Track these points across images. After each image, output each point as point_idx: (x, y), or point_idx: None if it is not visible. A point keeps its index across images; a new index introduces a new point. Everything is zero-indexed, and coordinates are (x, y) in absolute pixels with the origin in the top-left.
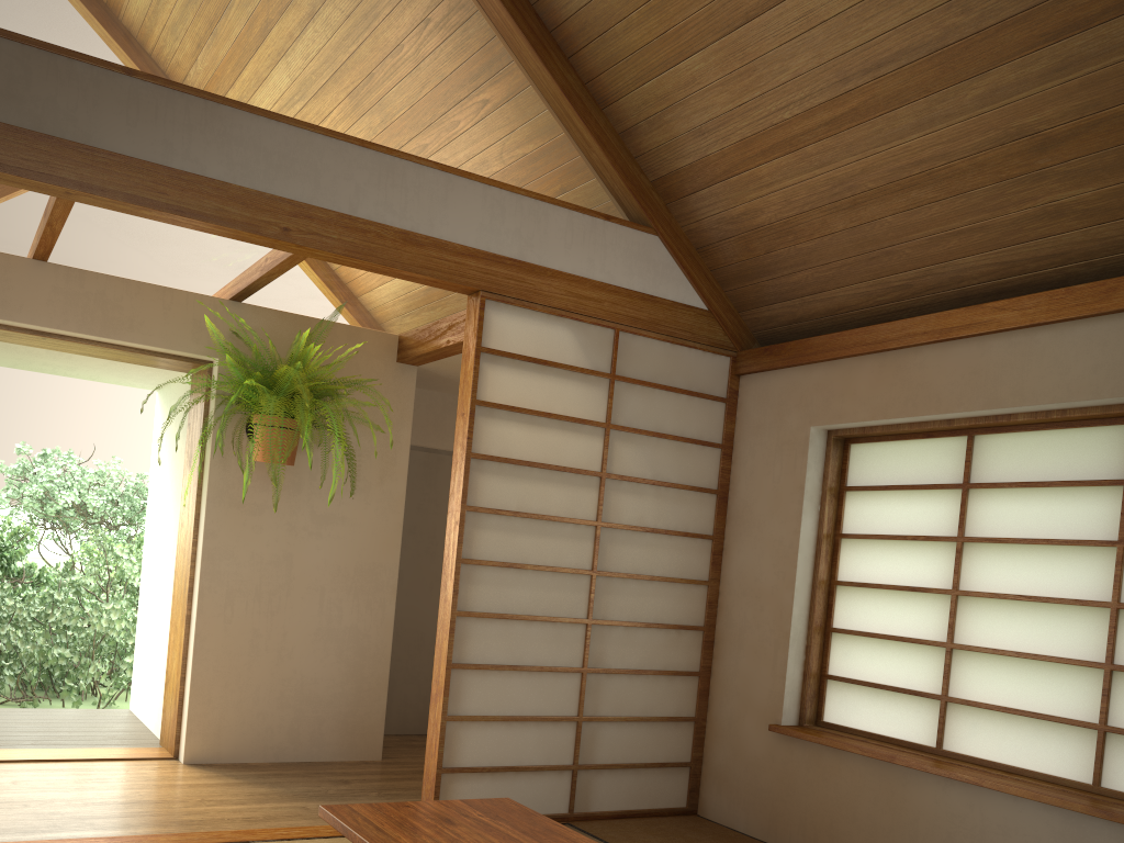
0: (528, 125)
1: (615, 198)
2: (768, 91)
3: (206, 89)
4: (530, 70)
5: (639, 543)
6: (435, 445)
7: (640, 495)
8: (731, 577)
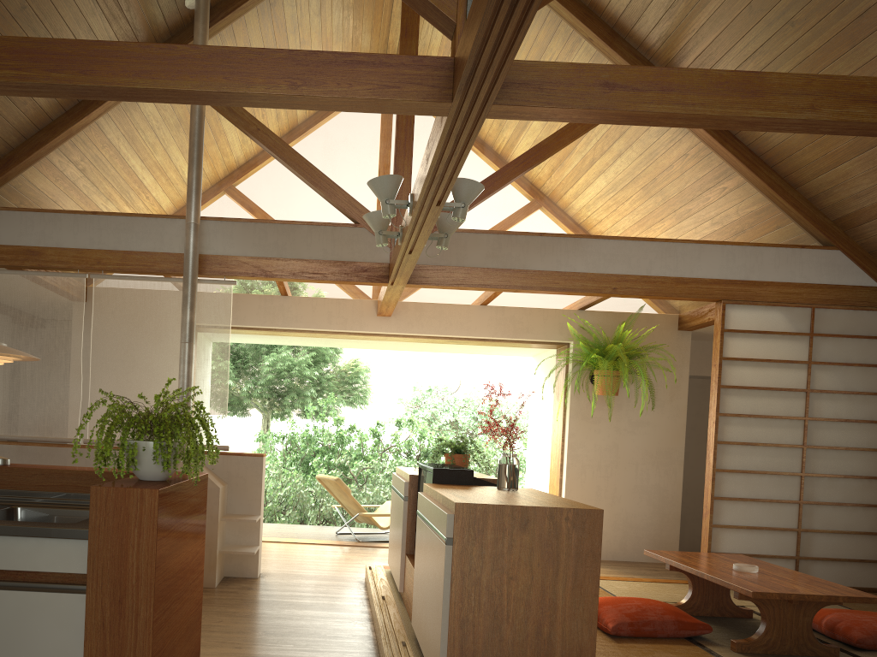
0: (748, 206)
1: (808, 232)
2: None
3: (573, 231)
4: (748, 177)
5: (836, 428)
6: (707, 374)
7: (835, 400)
8: None
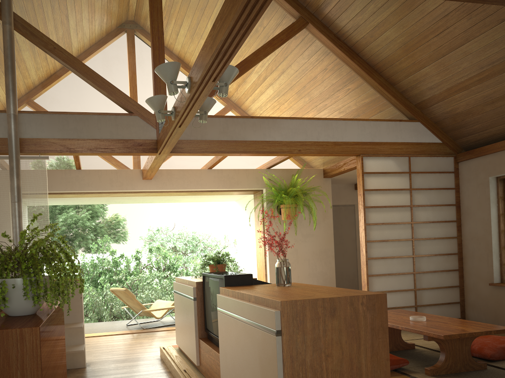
0: (368, 97)
1: (401, 112)
2: (454, 74)
3: (271, 115)
4: (366, 80)
5: (428, 227)
6: (337, 203)
7: (426, 210)
8: (466, 234)
